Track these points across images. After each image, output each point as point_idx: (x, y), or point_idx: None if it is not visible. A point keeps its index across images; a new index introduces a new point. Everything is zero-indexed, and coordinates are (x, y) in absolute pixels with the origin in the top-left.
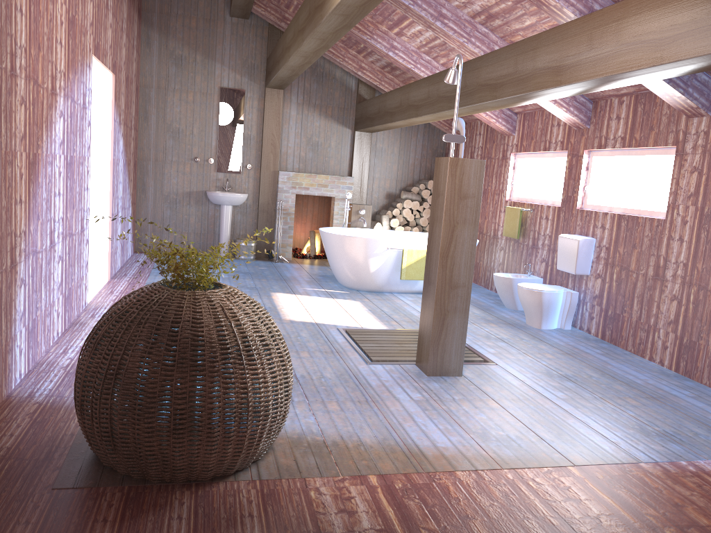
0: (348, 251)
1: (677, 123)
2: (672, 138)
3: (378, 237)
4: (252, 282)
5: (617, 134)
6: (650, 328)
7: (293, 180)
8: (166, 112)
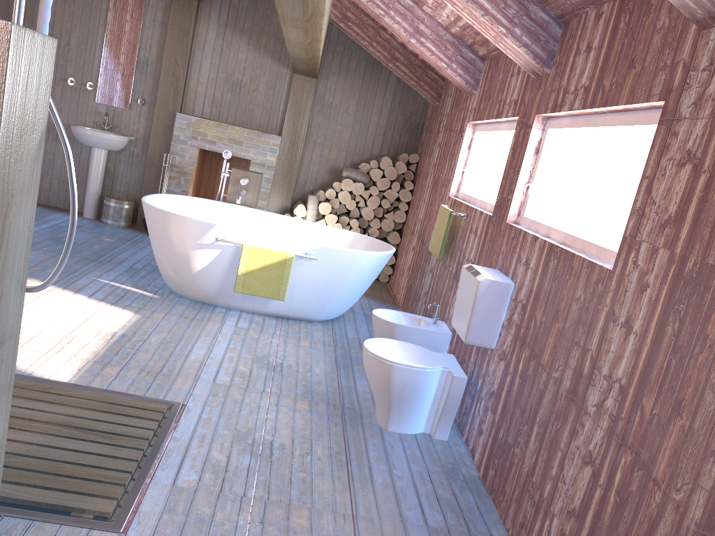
0: (161, 233)
1: (677, 47)
2: (662, 83)
3: (261, 221)
4: (36, 256)
5: (581, 83)
6: (541, 504)
7: (194, 128)
8: (36, 10)
